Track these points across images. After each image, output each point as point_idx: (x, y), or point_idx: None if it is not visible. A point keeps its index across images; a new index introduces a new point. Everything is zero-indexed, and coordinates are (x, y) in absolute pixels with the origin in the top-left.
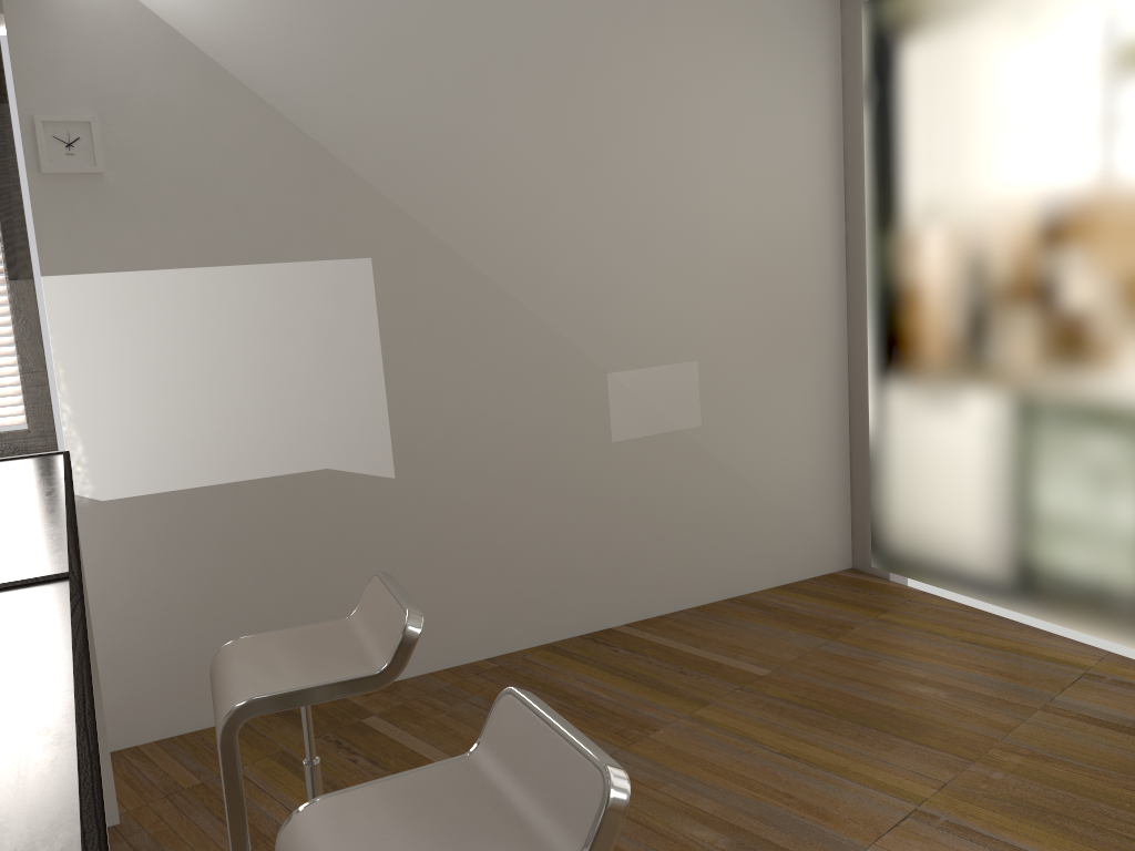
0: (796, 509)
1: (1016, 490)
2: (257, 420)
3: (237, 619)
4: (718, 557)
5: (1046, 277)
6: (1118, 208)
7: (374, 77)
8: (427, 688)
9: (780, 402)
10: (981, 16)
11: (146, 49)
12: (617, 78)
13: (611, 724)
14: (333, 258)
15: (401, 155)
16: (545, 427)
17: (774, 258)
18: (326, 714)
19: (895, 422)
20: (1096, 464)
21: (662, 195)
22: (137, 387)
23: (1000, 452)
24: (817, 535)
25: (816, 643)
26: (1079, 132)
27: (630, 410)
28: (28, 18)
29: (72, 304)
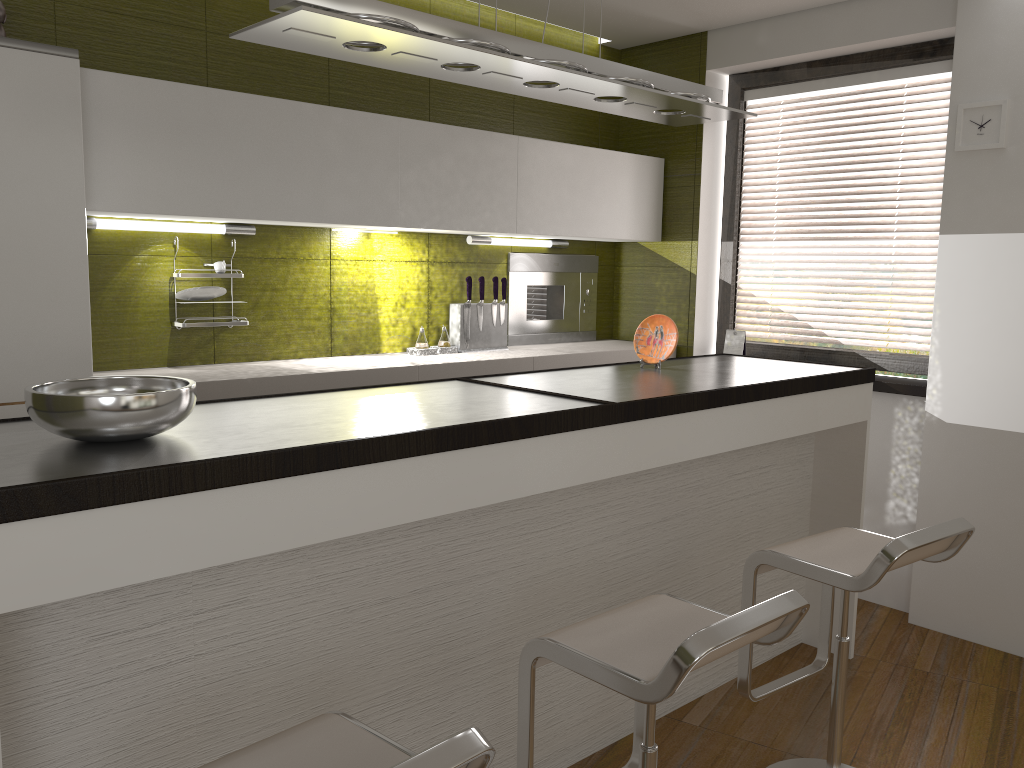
0: None
1: None
2: None
3: None
4: None
5: None
6: None
7: None
8: None
9: None
10: None
11: None
12: None
13: None
14: None
15: None
16: None
17: None
18: None
19: None
20: None
21: None
22: (994, 334)
23: None
24: None
25: None
26: None
27: None
28: (972, 25)
29: (957, 258)
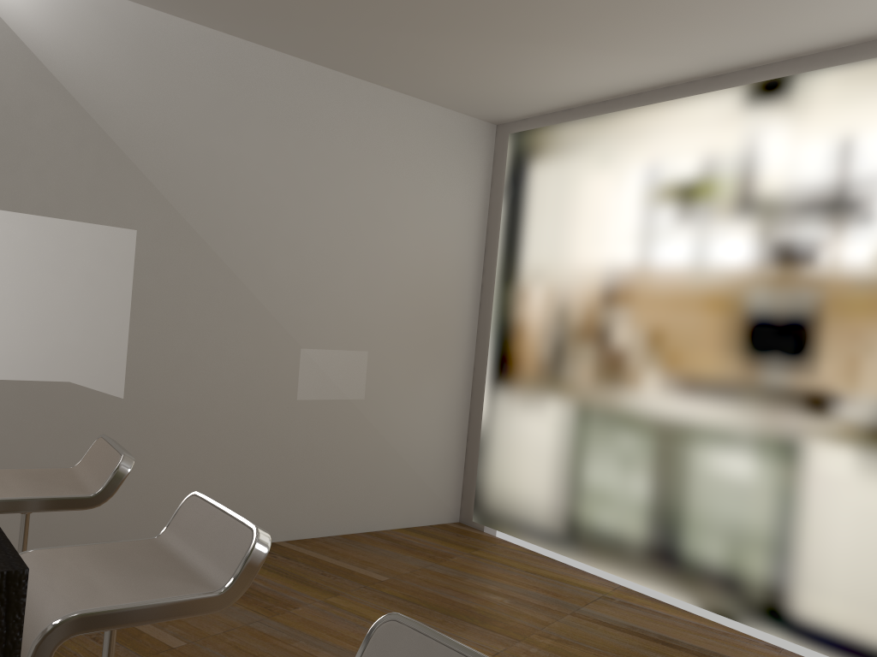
0: (424, 471)
1: (573, 468)
2: (19, 334)
3: None
4: (363, 499)
5: (603, 325)
6: (649, 285)
7: (164, 104)
8: None
9: (423, 392)
10: (580, 154)
11: None
12: (340, 145)
13: (262, 601)
14: (106, 224)
15: (174, 162)
16: (248, 379)
17: (431, 290)
18: None
19: (499, 416)
20: (623, 452)
21: (359, 231)
22: None
23: (565, 441)
24: (437, 494)
25: (425, 564)
26: (630, 234)
27: (314, 378)
28: None
29: None
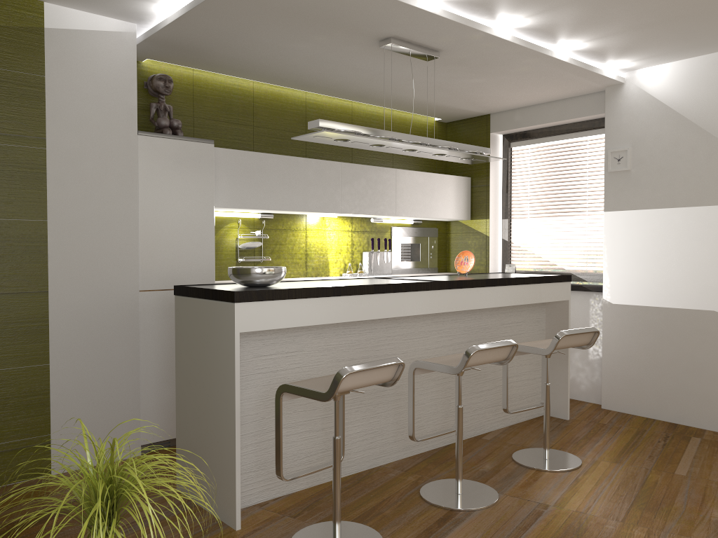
0: None
1: None
2: (680, 280)
3: (659, 371)
4: None
5: None
6: None
7: None
8: None
9: None
10: None
11: (653, 116)
12: None
13: None
14: None
15: None
16: None
17: None
18: (685, 430)
19: None
20: None
21: None
22: (631, 258)
23: None
24: None
25: None
26: None
27: None
28: (612, 113)
29: (612, 222)
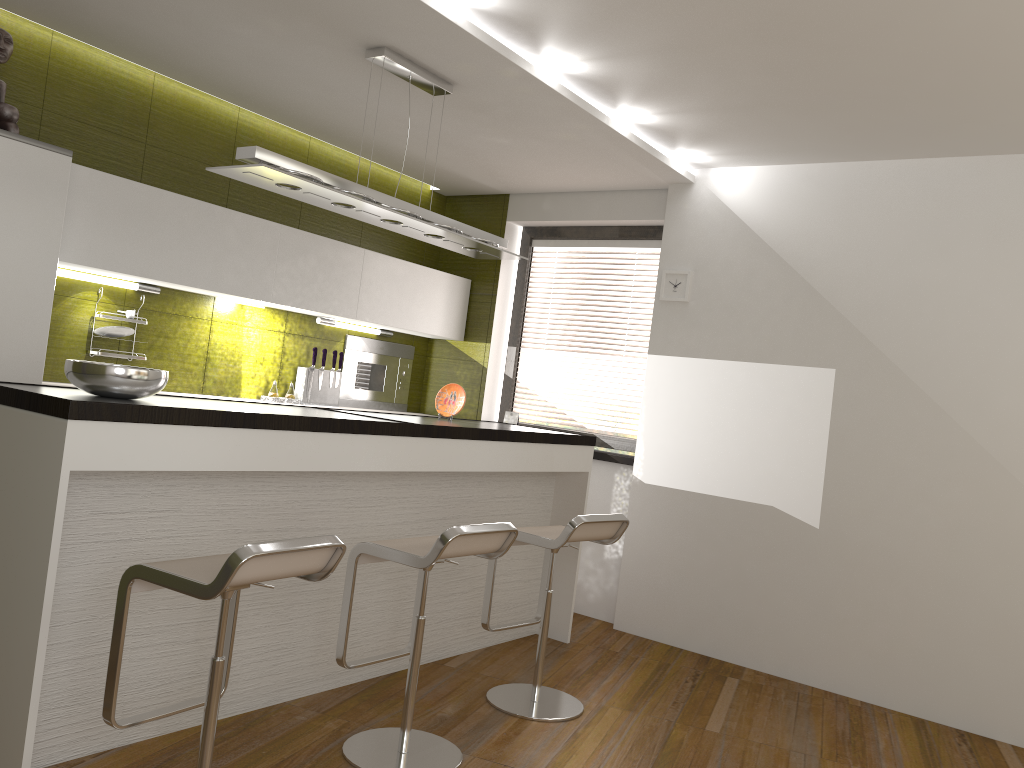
0: None
1: None
2: (736, 460)
3: (695, 583)
4: None
5: None
6: None
7: (864, 246)
8: (792, 688)
9: None
10: None
11: (726, 234)
12: None
13: (846, 751)
14: (807, 365)
15: (874, 300)
16: (959, 530)
17: None
18: (720, 667)
19: None
20: None
21: None
22: (676, 423)
23: None
24: None
25: None
26: None
27: None
28: (674, 221)
29: (657, 371)
